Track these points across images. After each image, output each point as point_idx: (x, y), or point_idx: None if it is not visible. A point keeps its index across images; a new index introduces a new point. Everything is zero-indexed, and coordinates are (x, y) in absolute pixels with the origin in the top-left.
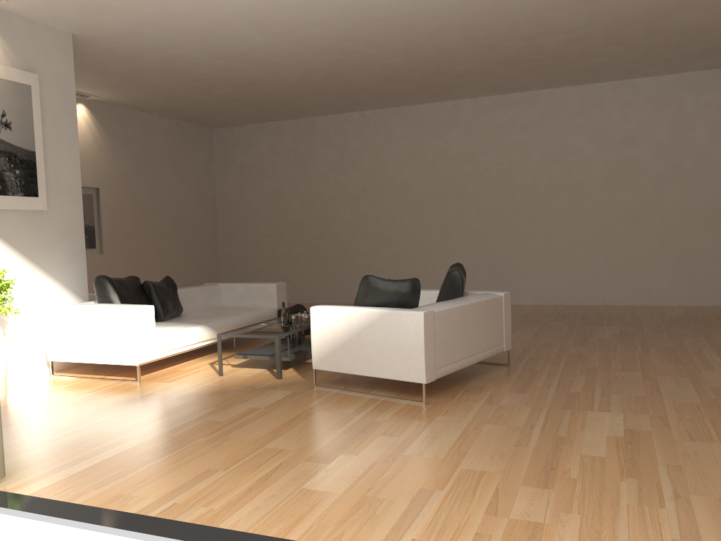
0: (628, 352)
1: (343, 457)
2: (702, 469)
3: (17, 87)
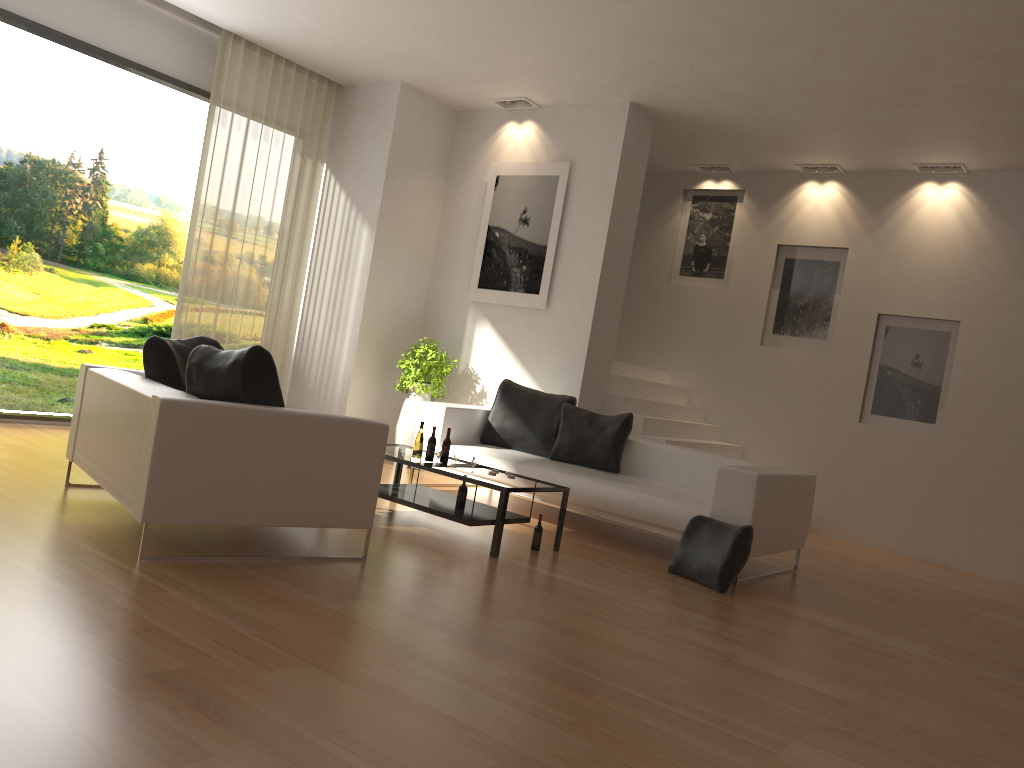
0: None
1: None
2: None
3: (544, 181)
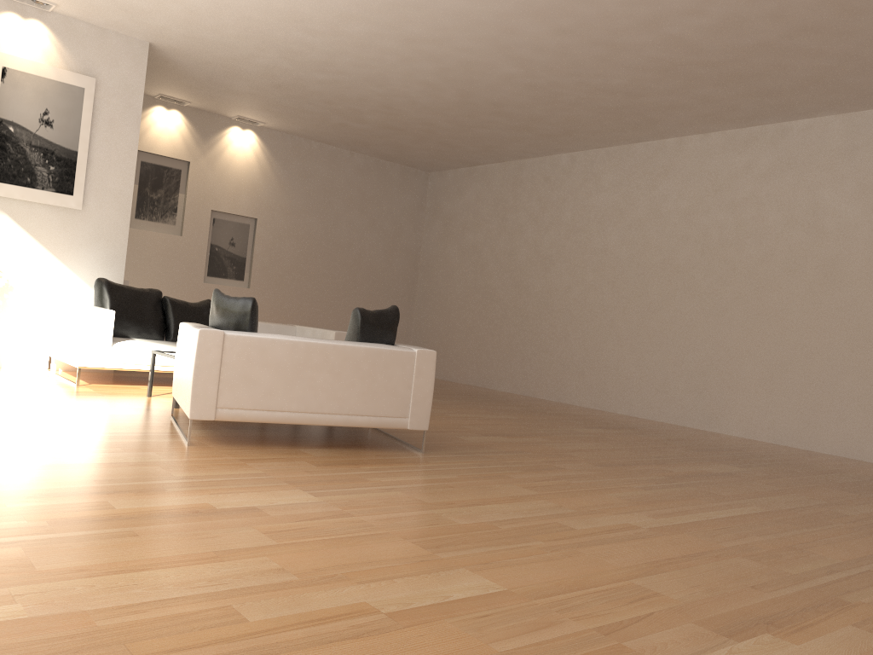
0: (627, 482)
1: None
2: (141, 544)
3: (68, 89)
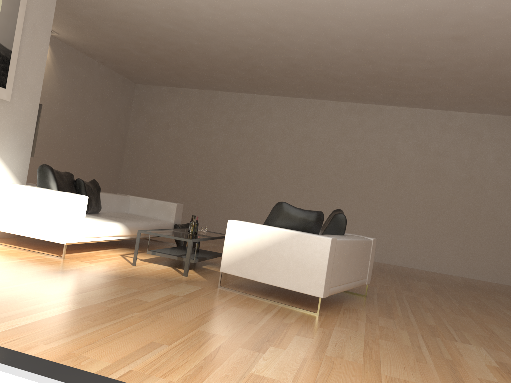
0: (448, 301)
1: (274, 349)
2: None
3: None
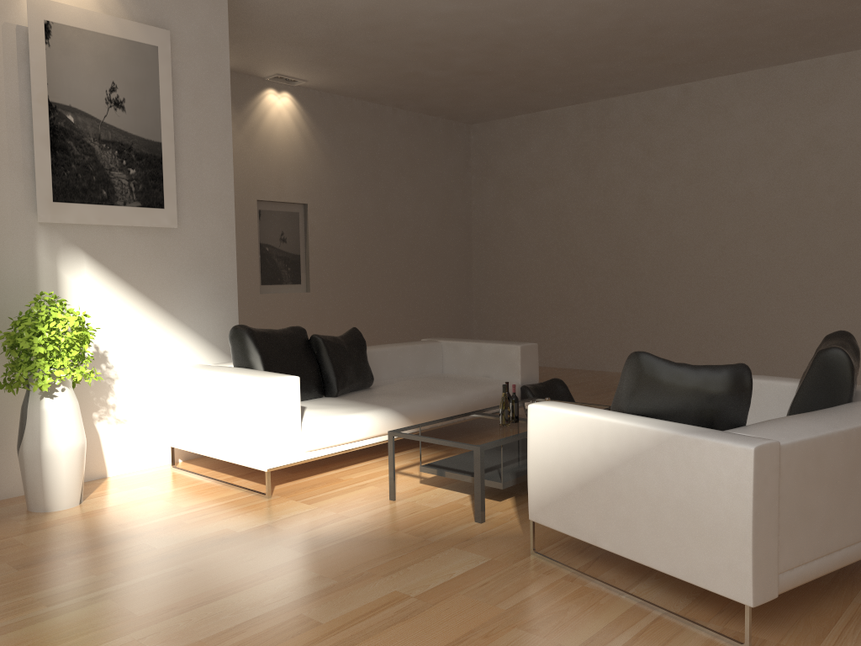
0: None
1: None
2: None
3: (136, 49)
